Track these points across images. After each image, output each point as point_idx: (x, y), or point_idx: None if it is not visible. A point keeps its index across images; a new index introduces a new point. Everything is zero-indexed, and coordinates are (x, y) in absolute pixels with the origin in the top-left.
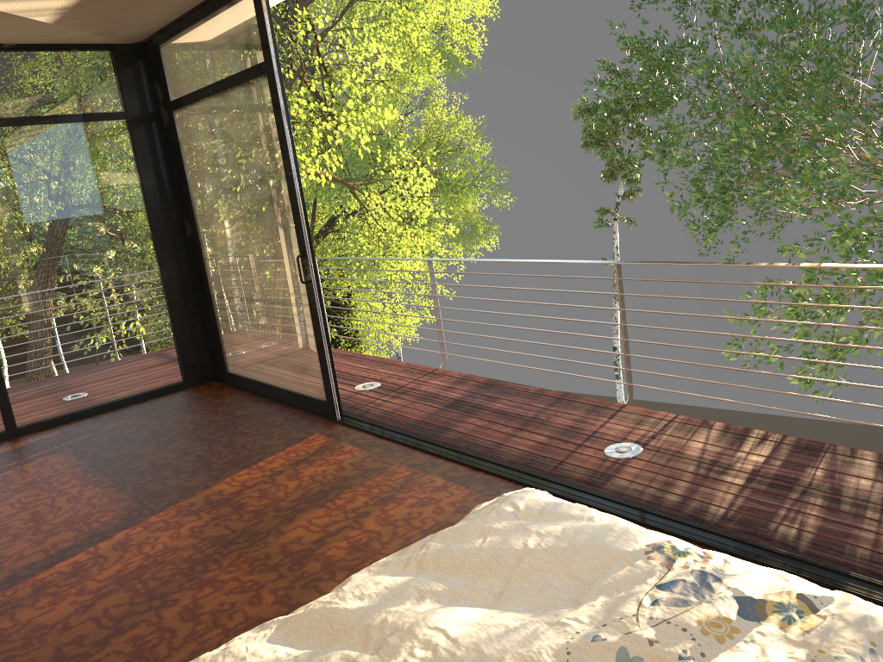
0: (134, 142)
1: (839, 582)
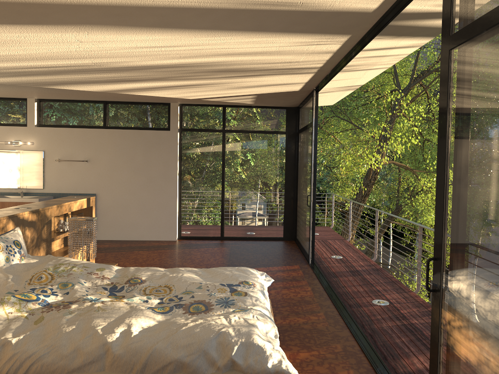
0: (286, 143)
1: (368, 353)
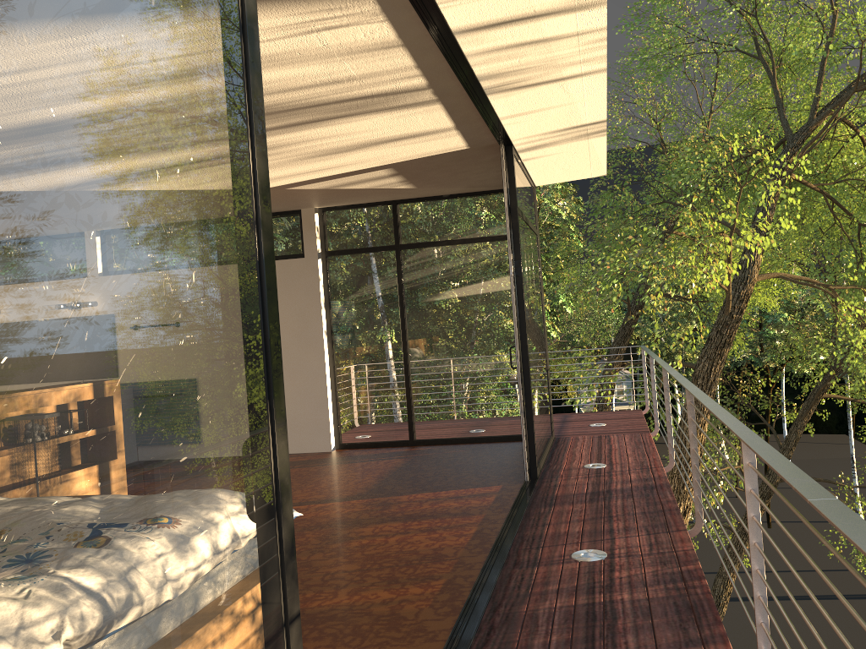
0: None
1: None
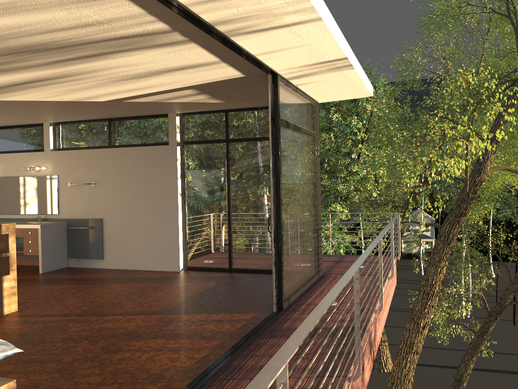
0: None
1: None
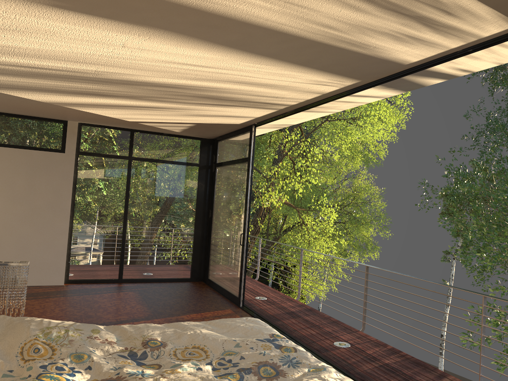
0: (199, 176)
1: None
